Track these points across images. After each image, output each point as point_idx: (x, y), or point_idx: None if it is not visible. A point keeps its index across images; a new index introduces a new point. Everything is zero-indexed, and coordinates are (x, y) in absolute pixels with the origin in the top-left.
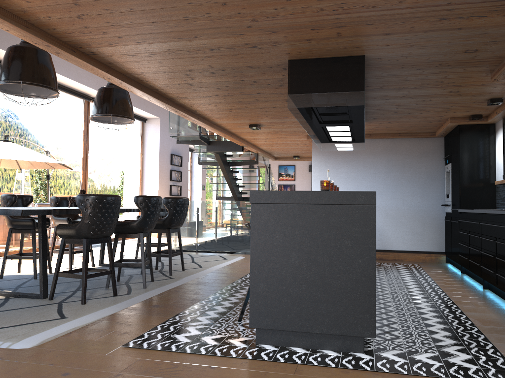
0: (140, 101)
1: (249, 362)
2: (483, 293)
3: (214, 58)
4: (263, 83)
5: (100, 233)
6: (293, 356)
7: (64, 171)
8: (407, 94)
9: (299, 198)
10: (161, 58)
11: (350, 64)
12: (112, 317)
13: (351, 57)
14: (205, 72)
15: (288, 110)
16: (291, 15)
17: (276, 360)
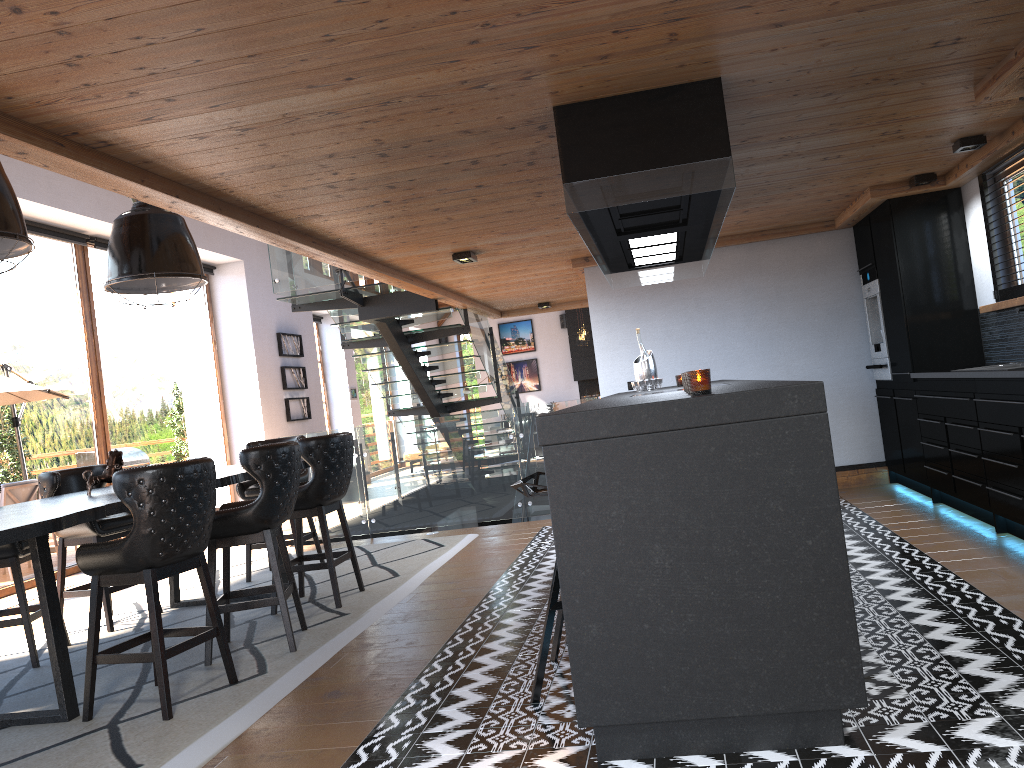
0: (196, 231)
1: None
2: (1002, 544)
3: (388, 123)
4: (491, 164)
5: (180, 550)
6: None
7: (54, 405)
8: (794, 149)
9: (652, 420)
10: (266, 136)
11: (692, 100)
12: (244, 744)
13: (693, 84)
14: (365, 156)
15: (540, 213)
16: (572, 3)
17: None
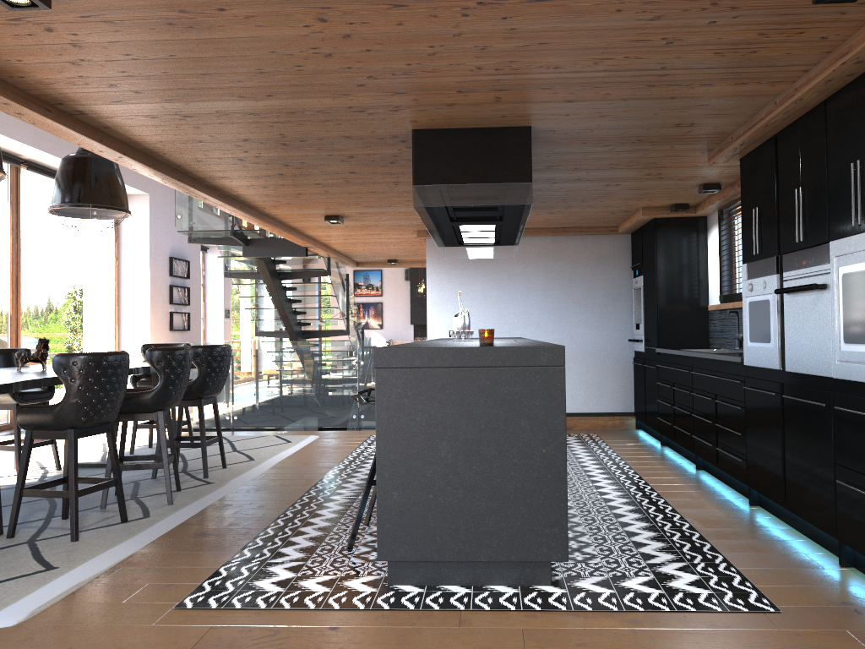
0: None
1: (387, 616)
2: (697, 477)
3: (292, 125)
4: (363, 159)
5: (97, 418)
6: (451, 599)
7: None
8: (585, 176)
9: (451, 359)
10: (201, 122)
11: (509, 139)
12: (134, 560)
13: (511, 128)
14: (270, 143)
15: (396, 195)
16: (430, 72)
17: (427, 607)
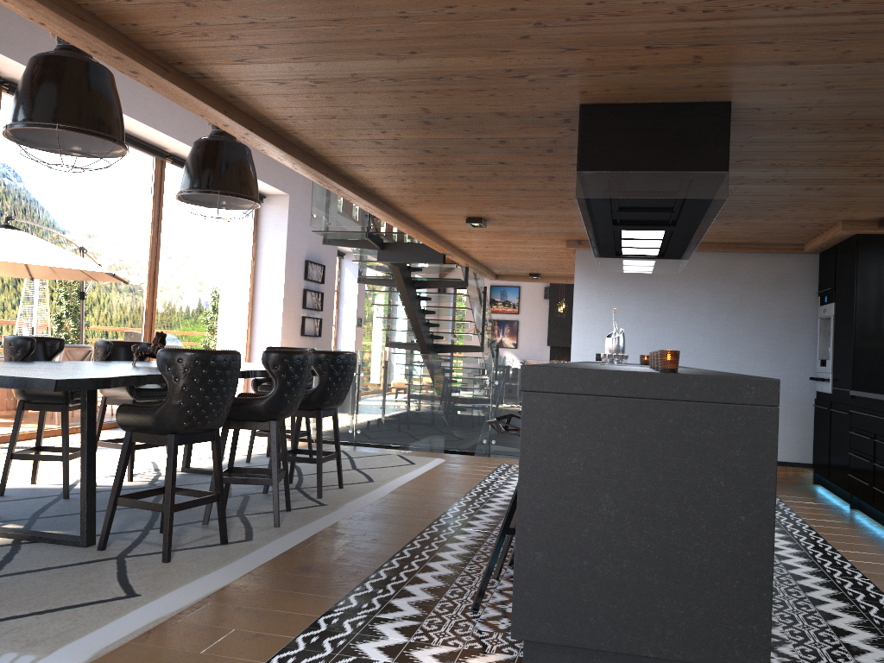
0: (255, 163)
1: None
2: None
3: (437, 96)
4: (516, 145)
5: (201, 424)
6: None
7: (116, 287)
8: (782, 176)
9: (622, 386)
10: (334, 90)
11: (702, 117)
12: (225, 595)
13: (705, 104)
14: (411, 121)
15: (548, 195)
16: (616, 16)
17: None
